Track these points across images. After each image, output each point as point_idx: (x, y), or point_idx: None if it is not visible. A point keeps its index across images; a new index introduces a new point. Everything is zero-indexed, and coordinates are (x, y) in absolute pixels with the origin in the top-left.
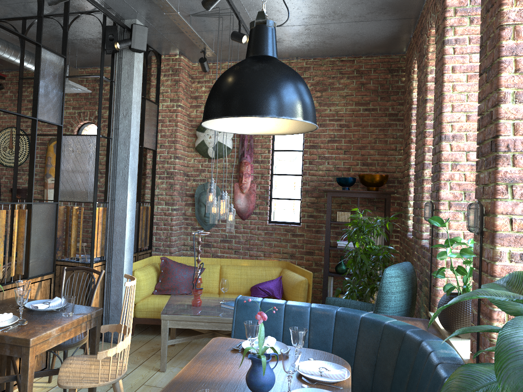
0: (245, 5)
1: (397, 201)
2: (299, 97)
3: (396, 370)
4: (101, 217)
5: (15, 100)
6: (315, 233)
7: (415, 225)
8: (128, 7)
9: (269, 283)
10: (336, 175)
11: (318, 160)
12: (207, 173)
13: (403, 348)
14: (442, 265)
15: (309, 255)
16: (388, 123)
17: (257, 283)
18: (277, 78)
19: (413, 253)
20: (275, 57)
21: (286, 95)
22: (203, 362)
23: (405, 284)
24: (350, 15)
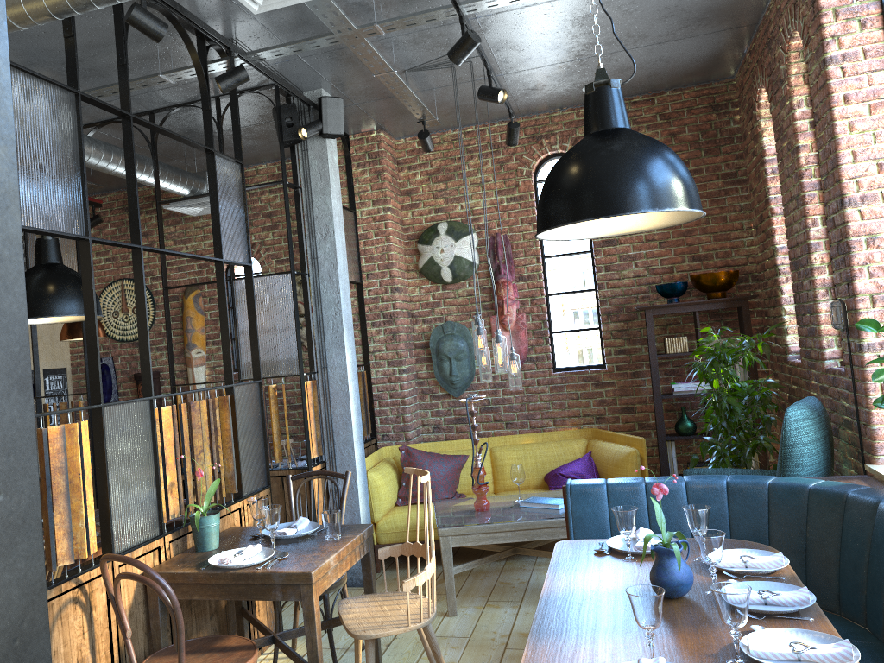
0: (492, 45)
1: (757, 309)
2: (681, 178)
3: (843, 551)
4: (311, 395)
5: (120, 237)
6: (631, 377)
7: (807, 341)
8: (312, 74)
9: (575, 464)
10: (652, 282)
11: (619, 262)
12: (444, 308)
13: (848, 518)
14: (875, 392)
15: (627, 413)
16: (723, 189)
17: (553, 467)
18: (648, 158)
19: (808, 384)
20: (629, 129)
21: (666, 179)
22: (566, 573)
23: (818, 429)
24: (652, 34)
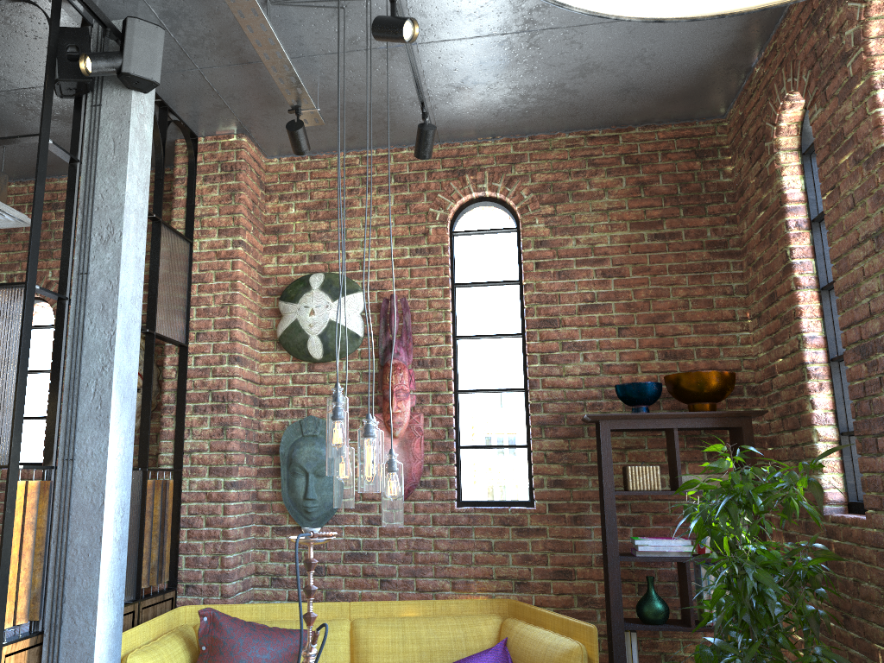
0: None
1: (755, 435)
2: None
3: None
4: (33, 507)
5: None
6: (572, 524)
7: None
8: None
9: (481, 659)
10: (607, 384)
11: (561, 351)
12: (307, 397)
13: None
14: None
15: (562, 579)
16: (709, 262)
17: (446, 661)
18: None
19: None
20: None
21: None
22: None
23: None
24: None
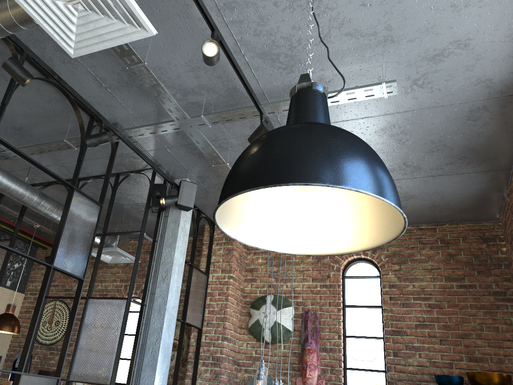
0: None
1: None
2: (369, 162)
3: None
4: None
5: None
6: None
7: None
8: (177, 164)
9: None
10: (434, 373)
11: (405, 350)
12: None
13: None
14: None
15: None
16: (495, 303)
17: None
18: (329, 135)
19: None
20: None
21: (346, 156)
22: None
23: None
24: (425, 166)
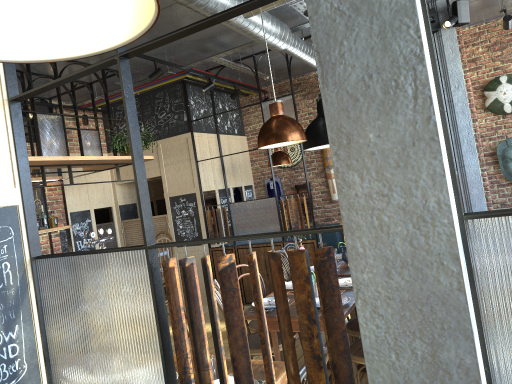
0: None
1: None
2: None
3: None
4: None
5: None
6: None
7: None
8: None
9: None
10: None
11: None
12: (504, 129)
13: None
14: None
15: None
16: None
17: None
18: None
19: None
20: None
21: None
22: None
23: None
24: None
